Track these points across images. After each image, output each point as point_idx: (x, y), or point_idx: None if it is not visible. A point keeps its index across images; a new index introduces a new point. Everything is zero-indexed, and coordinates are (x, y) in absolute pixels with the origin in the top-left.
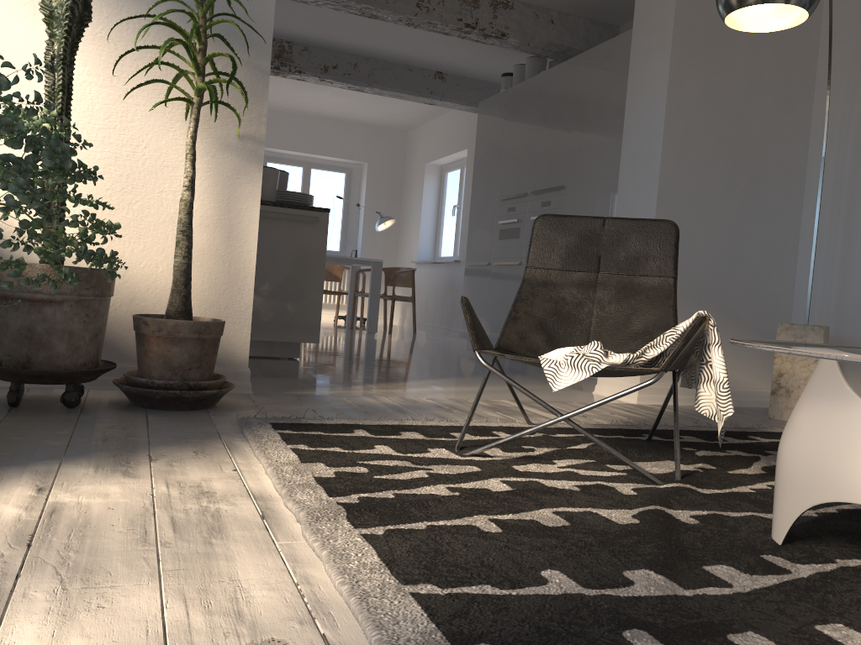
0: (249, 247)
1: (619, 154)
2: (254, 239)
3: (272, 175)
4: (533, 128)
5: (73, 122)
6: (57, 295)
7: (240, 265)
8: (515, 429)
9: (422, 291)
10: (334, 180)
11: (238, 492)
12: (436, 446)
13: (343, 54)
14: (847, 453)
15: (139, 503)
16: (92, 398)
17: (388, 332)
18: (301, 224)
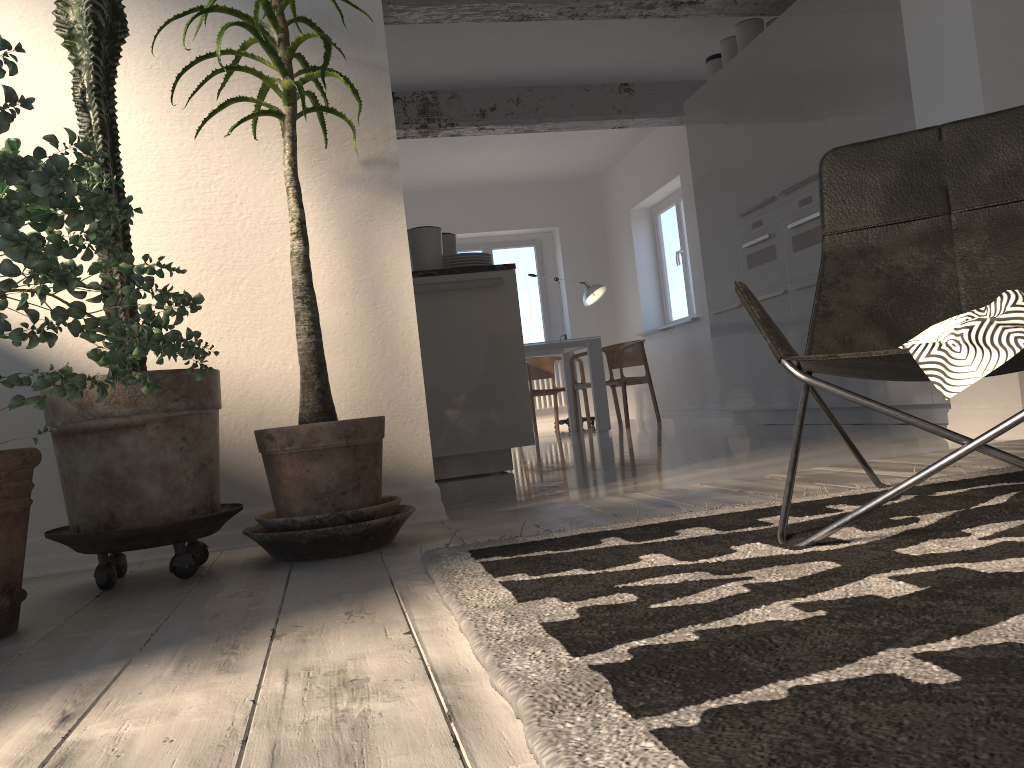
0: (405, 312)
1: (900, 98)
2: (410, 301)
3: (431, 236)
4: (765, 109)
5: (141, 189)
6: (135, 415)
7: (397, 341)
8: (863, 497)
9: (658, 369)
10: (522, 257)
11: (408, 672)
12: (744, 541)
13: (500, 90)
14: None
15: (225, 721)
16: (223, 561)
17: (625, 425)
18: (481, 291)
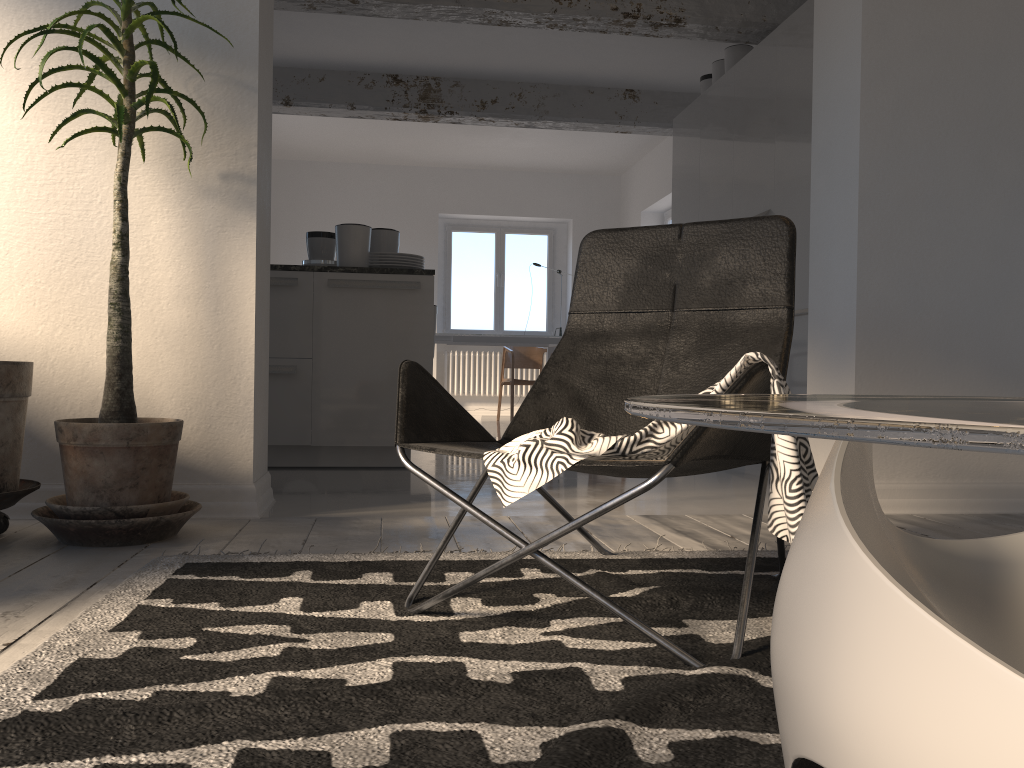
0: (244, 321)
1: None
2: (250, 311)
3: (358, 233)
4: (732, 140)
5: (9, 180)
6: None
7: (233, 347)
8: (564, 564)
9: None
10: (534, 244)
11: None
12: (384, 596)
13: (503, 83)
14: (814, 645)
15: None
16: (24, 532)
17: None
18: (398, 293)
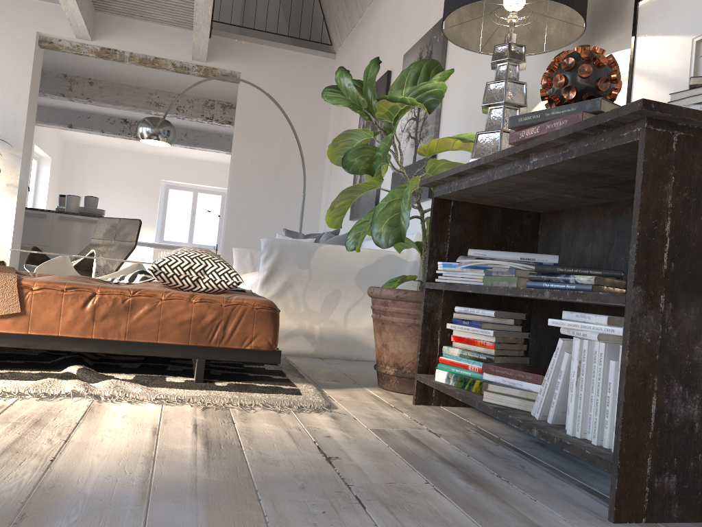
0: (9, 231)
1: None
2: (12, 228)
3: (74, 199)
4: None
5: None
6: None
7: (5, 239)
8: None
9: None
10: (213, 200)
11: None
12: None
13: (178, 128)
14: None
15: None
16: None
17: None
18: (88, 224)
